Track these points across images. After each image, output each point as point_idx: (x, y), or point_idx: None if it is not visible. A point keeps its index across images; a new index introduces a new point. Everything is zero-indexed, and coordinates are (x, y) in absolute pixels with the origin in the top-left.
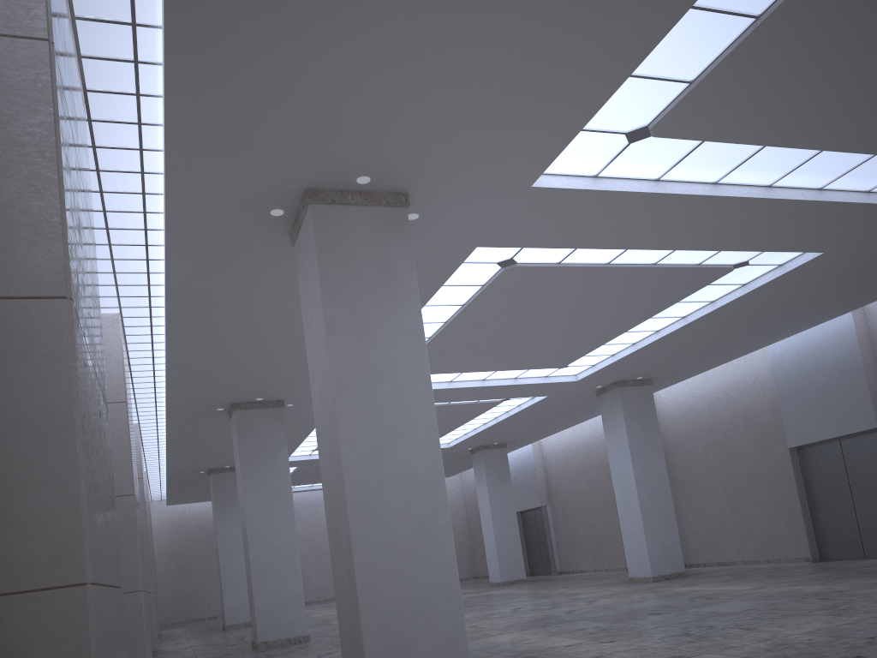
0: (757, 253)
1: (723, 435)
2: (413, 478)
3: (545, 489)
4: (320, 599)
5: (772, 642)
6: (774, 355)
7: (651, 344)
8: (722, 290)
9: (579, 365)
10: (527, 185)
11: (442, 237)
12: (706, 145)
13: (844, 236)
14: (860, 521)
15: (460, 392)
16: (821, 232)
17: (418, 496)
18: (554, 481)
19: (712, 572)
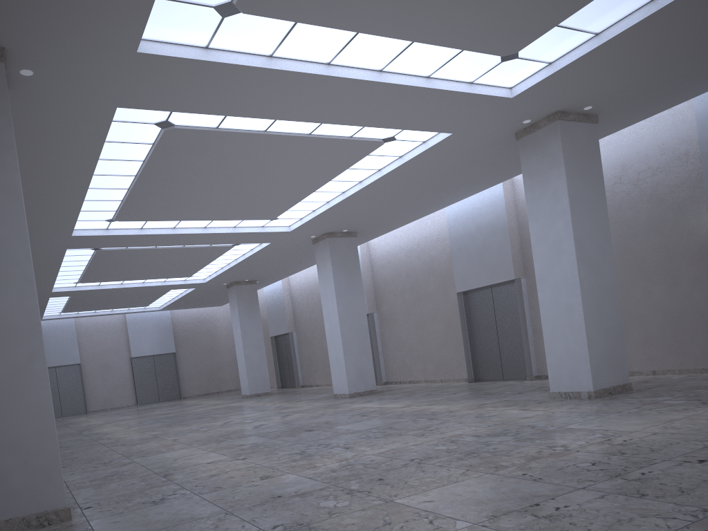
0: (399, 130)
1: (415, 280)
2: (6, 327)
3: (292, 319)
4: (107, 407)
5: (346, 462)
6: (450, 217)
7: (340, 203)
8: (384, 161)
9: (288, 218)
10: (132, 50)
11: (74, 96)
12: (302, 26)
13: (463, 121)
14: (501, 351)
15: (186, 238)
16: (442, 116)
17: (12, 344)
18: (299, 312)
19: (398, 390)
